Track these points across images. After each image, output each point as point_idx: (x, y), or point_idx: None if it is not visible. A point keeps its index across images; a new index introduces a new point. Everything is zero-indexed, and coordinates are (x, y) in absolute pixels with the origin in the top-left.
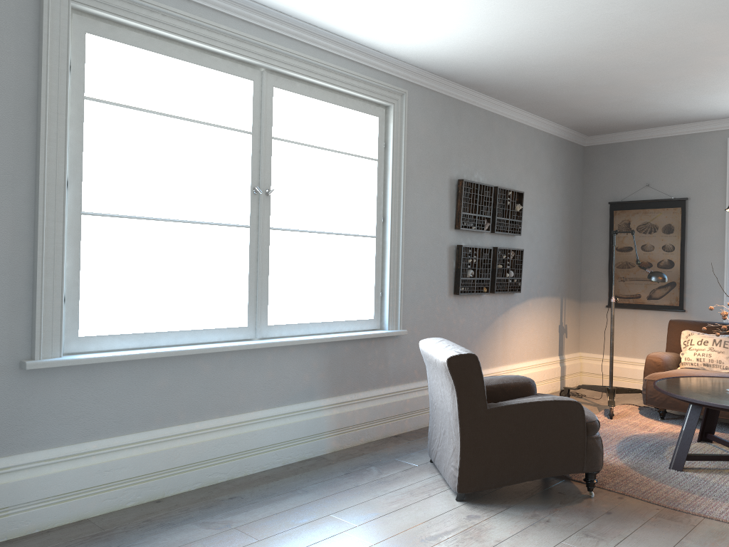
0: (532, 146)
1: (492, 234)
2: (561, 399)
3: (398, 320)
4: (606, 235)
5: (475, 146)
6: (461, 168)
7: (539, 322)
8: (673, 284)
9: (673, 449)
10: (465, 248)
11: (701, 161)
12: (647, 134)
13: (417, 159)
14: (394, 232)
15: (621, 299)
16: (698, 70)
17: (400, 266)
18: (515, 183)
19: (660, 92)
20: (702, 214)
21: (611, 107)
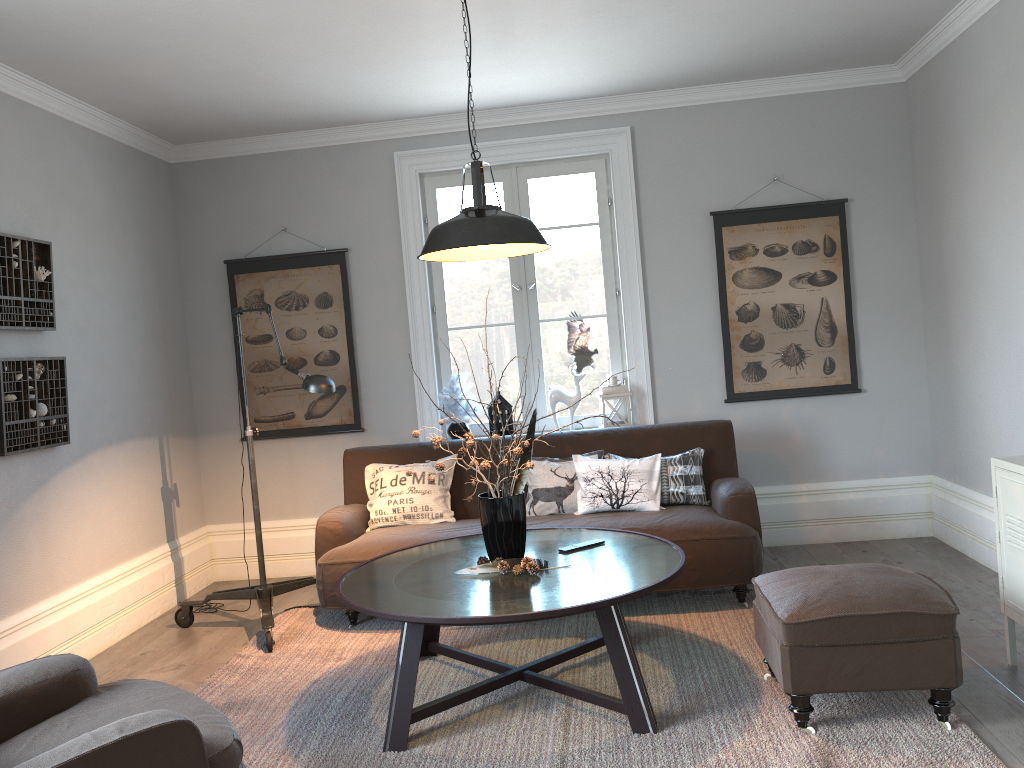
0: (61, 153)
1: None
2: (141, 730)
3: None
4: (227, 318)
5: None
6: None
7: (120, 491)
8: (343, 389)
9: (384, 696)
10: None
11: (361, 189)
12: (274, 145)
13: None
14: None
15: (264, 424)
16: (345, 14)
17: None
18: (29, 225)
19: (286, 58)
20: (371, 274)
21: (206, 83)
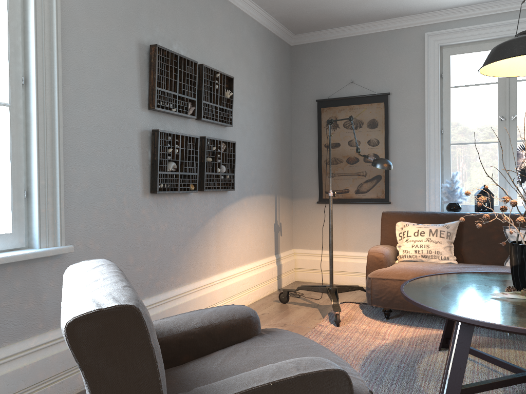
0: (241, 30)
1: (199, 122)
2: (313, 371)
3: (57, 232)
4: (314, 133)
5: (173, 10)
6: (155, 33)
7: (255, 222)
8: (379, 177)
9: (424, 370)
10: (163, 133)
11: (401, 57)
12: (350, 32)
13: (83, 2)
14: (44, 100)
15: None
16: None
17: (57, 151)
18: (223, 67)
19: None
20: (403, 108)
21: None
